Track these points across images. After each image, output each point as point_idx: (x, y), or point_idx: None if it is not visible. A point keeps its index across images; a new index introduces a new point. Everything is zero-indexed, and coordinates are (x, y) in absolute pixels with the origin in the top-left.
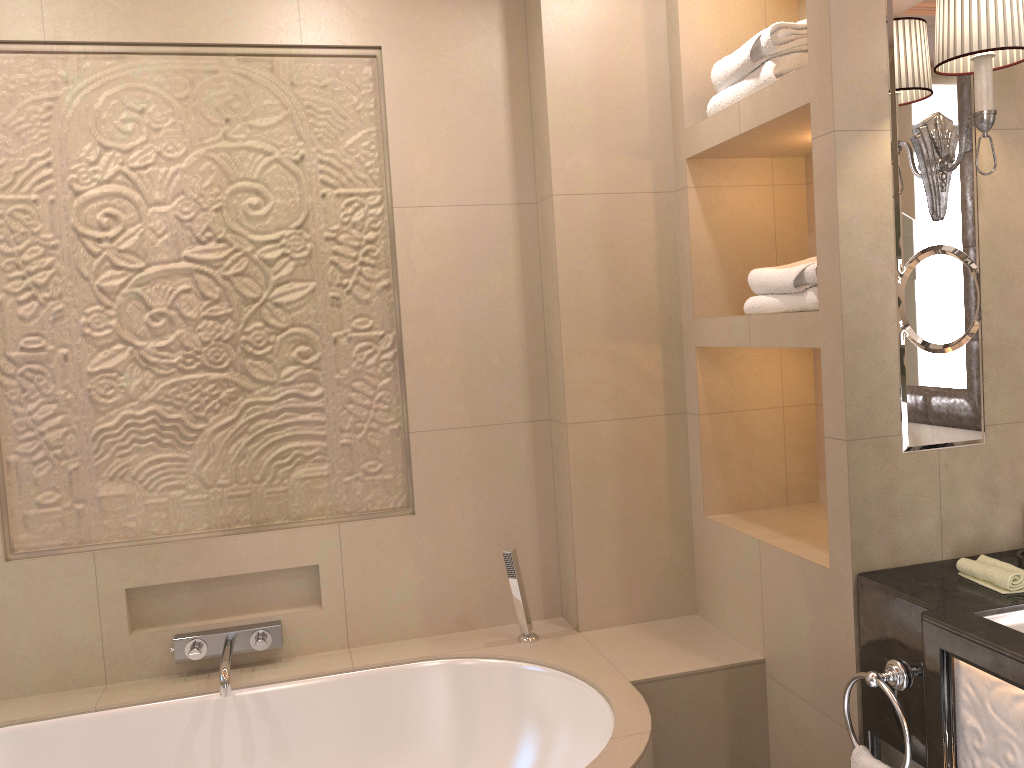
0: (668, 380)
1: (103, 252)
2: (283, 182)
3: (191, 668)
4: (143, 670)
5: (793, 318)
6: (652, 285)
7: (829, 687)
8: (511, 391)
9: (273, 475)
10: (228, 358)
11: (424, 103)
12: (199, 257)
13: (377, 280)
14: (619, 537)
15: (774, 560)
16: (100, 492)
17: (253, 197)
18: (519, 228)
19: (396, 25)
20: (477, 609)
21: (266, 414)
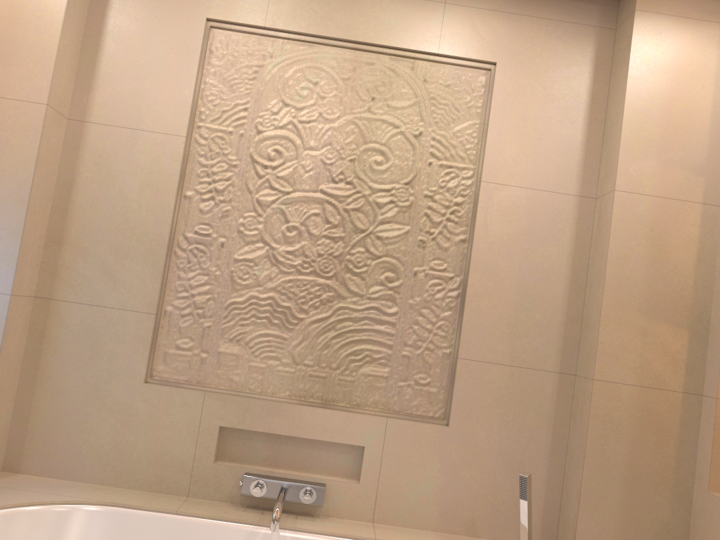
0: (690, 363)
1: (266, 176)
2: (402, 149)
3: (250, 503)
4: (216, 494)
5: None
6: (688, 279)
7: None
8: (547, 344)
9: (346, 366)
10: (333, 270)
11: (520, 108)
12: (330, 192)
13: (457, 234)
14: (623, 490)
15: None
16: (220, 348)
17: (378, 156)
18: (578, 215)
19: (510, 49)
20: (483, 520)
21: (351, 318)
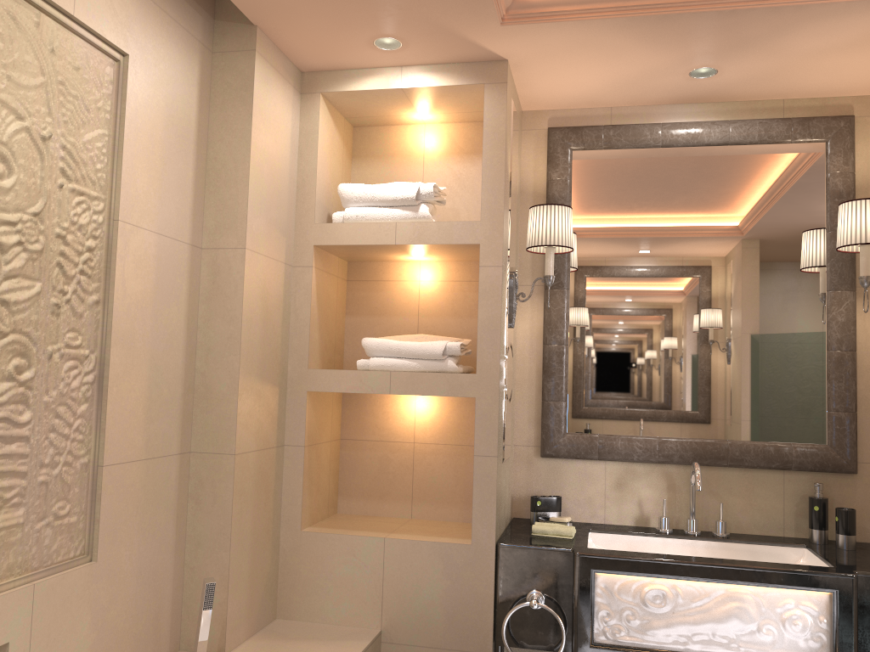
0: (279, 417)
1: None
2: (29, 156)
3: None
4: None
5: (447, 376)
6: (279, 338)
7: (462, 628)
8: (172, 423)
9: None
10: None
11: (150, 126)
12: None
13: (91, 293)
14: (250, 557)
15: (404, 550)
16: None
17: None
18: (190, 268)
19: (141, 41)
20: None
21: None
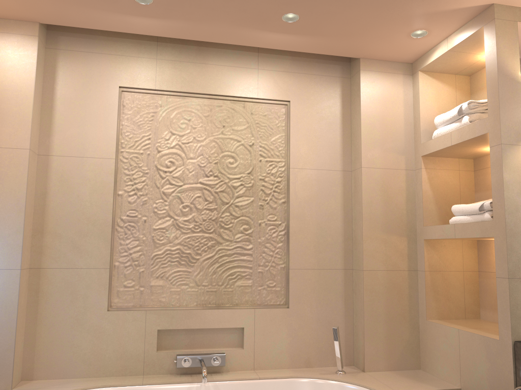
0: (409, 254)
1: (166, 177)
2: (244, 153)
3: (182, 372)
4: (160, 370)
5: (479, 224)
6: (403, 210)
7: None
8: (335, 254)
9: (227, 283)
10: (213, 228)
11: (306, 125)
12: (206, 182)
13: (280, 199)
14: (385, 327)
15: (467, 338)
16: (151, 283)
17: (231, 159)
18: (343, 181)
19: (297, 92)
20: (314, 357)
21: (227, 254)
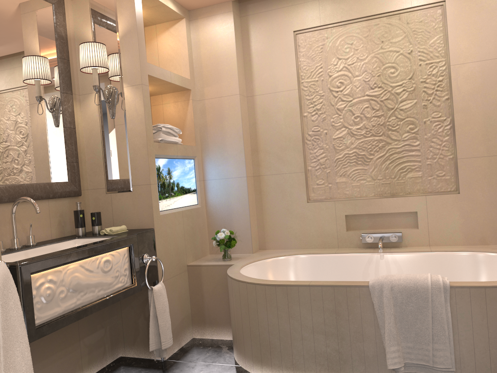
0: None
1: (338, 96)
2: (403, 62)
3: (367, 246)
4: (350, 245)
5: None
6: None
7: None
8: None
9: (399, 176)
10: (382, 131)
11: (464, 20)
12: (371, 94)
13: (443, 96)
14: None
15: None
16: (336, 180)
17: (391, 69)
18: None
19: None
20: (489, 236)
21: (396, 152)
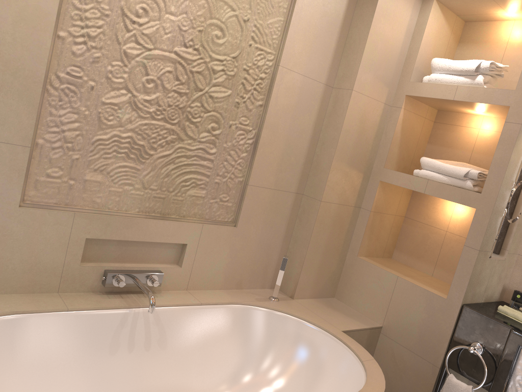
0: (360, 191)
1: (133, 30)
2: (235, 29)
3: (107, 290)
4: (81, 287)
5: (461, 191)
6: (370, 146)
7: (426, 345)
8: (293, 176)
9: (179, 190)
10: (178, 118)
11: (309, 16)
12: (182, 54)
13: (258, 100)
14: (321, 258)
15: (406, 287)
16: (86, 177)
17: (218, 31)
18: (322, 97)
19: None
20: (246, 279)
21: (186, 155)
